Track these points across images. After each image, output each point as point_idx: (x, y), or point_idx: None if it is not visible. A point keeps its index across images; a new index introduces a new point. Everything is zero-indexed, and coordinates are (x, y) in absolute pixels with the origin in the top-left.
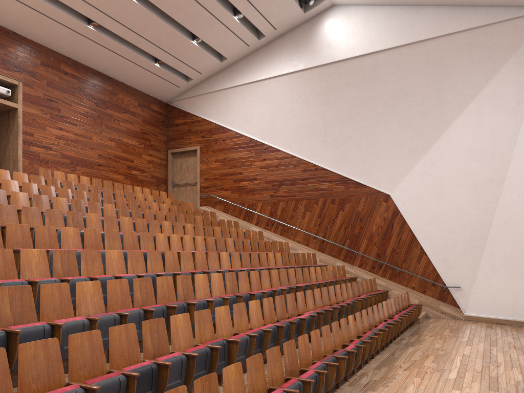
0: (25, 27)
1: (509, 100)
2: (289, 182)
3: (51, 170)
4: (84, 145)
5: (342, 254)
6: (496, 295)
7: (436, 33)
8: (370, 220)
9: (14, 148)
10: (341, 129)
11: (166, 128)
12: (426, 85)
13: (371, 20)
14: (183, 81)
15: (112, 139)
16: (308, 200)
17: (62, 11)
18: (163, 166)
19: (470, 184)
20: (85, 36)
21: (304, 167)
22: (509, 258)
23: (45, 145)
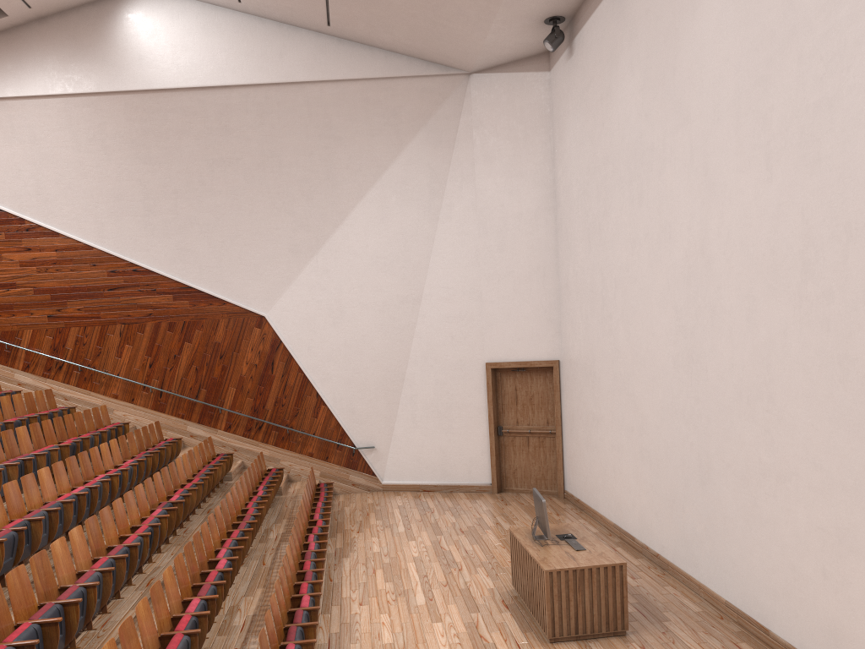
0: None
1: (422, 189)
2: (85, 293)
3: None
4: None
5: (195, 412)
6: (420, 454)
7: (319, 75)
8: (238, 356)
9: None
10: (175, 206)
11: None
12: (309, 153)
13: (213, 29)
14: None
15: None
16: (126, 325)
17: None
18: None
19: (378, 304)
20: None
21: (112, 266)
22: (433, 404)
23: None
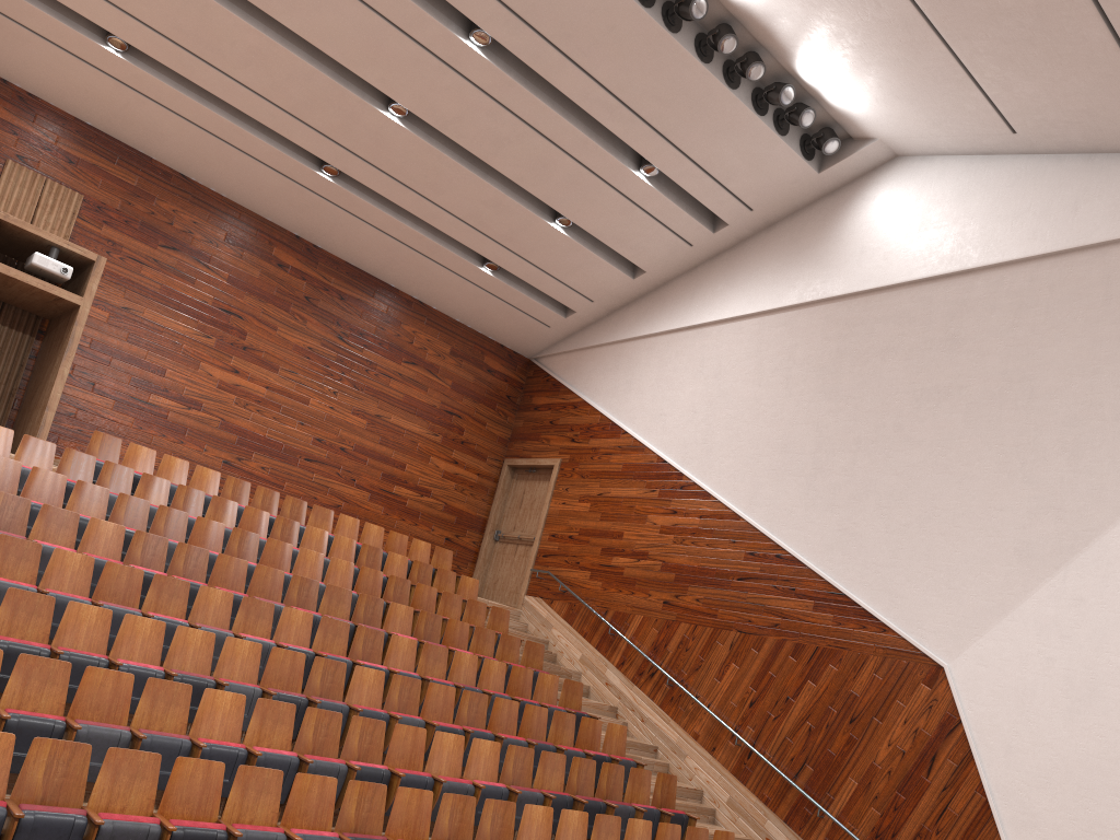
0: (201, 166)
1: None
2: (711, 579)
3: (188, 448)
4: (285, 413)
5: (786, 800)
6: None
7: None
8: (878, 726)
9: (51, 382)
10: (852, 463)
11: (515, 411)
12: (1091, 370)
13: (975, 190)
14: (555, 313)
15: (361, 412)
16: (741, 634)
17: (260, 137)
18: (484, 491)
19: None
20: (318, 193)
21: (753, 546)
22: None
23: (188, 396)
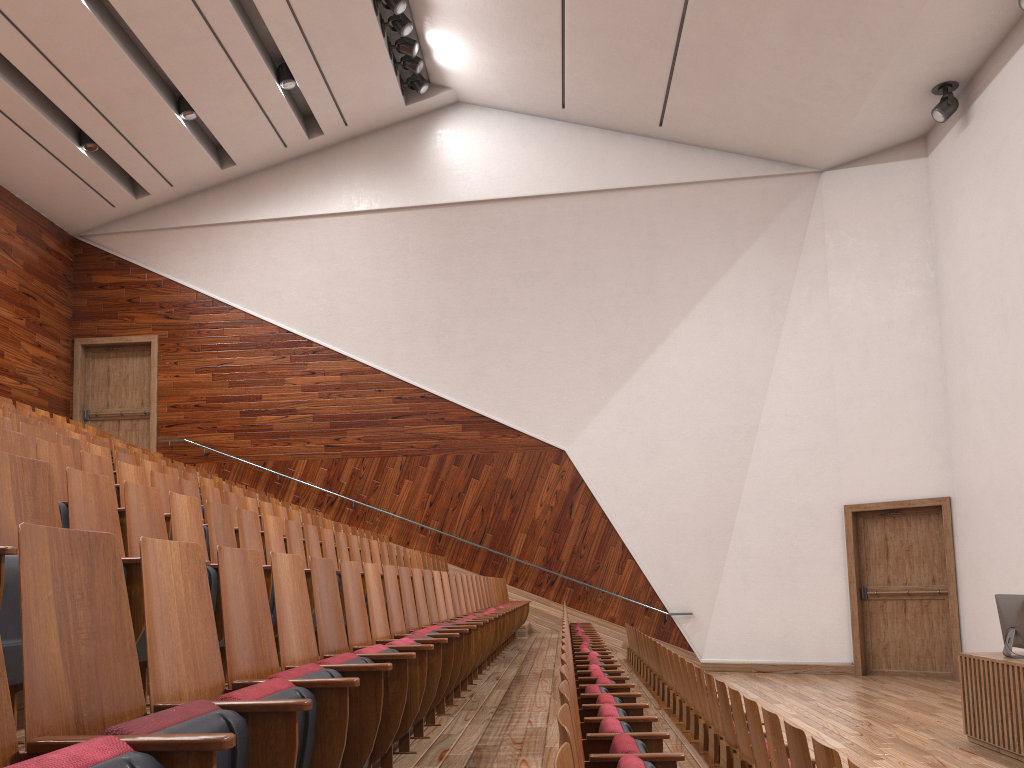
0: None
1: (760, 302)
2: (367, 421)
3: None
4: None
5: (478, 560)
6: (753, 623)
7: (645, 180)
8: (531, 496)
9: None
10: (473, 325)
11: (71, 290)
12: (628, 264)
13: (530, 140)
14: (129, 194)
15: None
16: (407, 457)
17: None
18: (63, 373)
19: (702, 436)
20: None
21: (399, 392)
22: (771, 559)
23: None
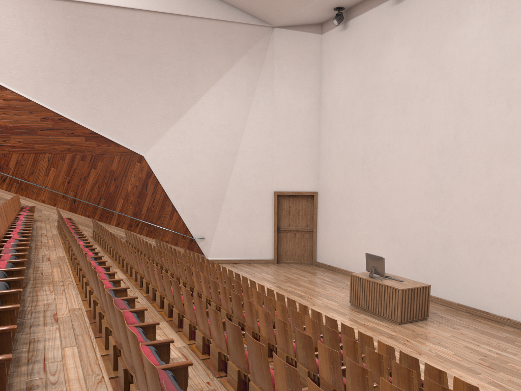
0: None
1: (242, 89)
2: (24, 131)
3: None
4: None
5: (97, 213)
6: (231, 242)
7: (191, 13)
8: (125, 179)
9: None
10: (91, 80)
11: None
12: (180, 58)
13: None
14: None
15: None
16: (52, 155)
17: None
18: None
19: (212, 154)
20: None
21: (44, 115)
22: (241, 213)
23: None
